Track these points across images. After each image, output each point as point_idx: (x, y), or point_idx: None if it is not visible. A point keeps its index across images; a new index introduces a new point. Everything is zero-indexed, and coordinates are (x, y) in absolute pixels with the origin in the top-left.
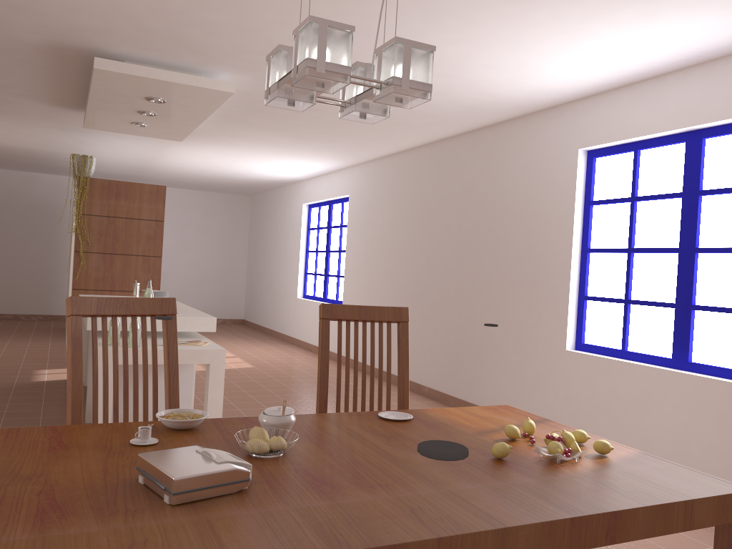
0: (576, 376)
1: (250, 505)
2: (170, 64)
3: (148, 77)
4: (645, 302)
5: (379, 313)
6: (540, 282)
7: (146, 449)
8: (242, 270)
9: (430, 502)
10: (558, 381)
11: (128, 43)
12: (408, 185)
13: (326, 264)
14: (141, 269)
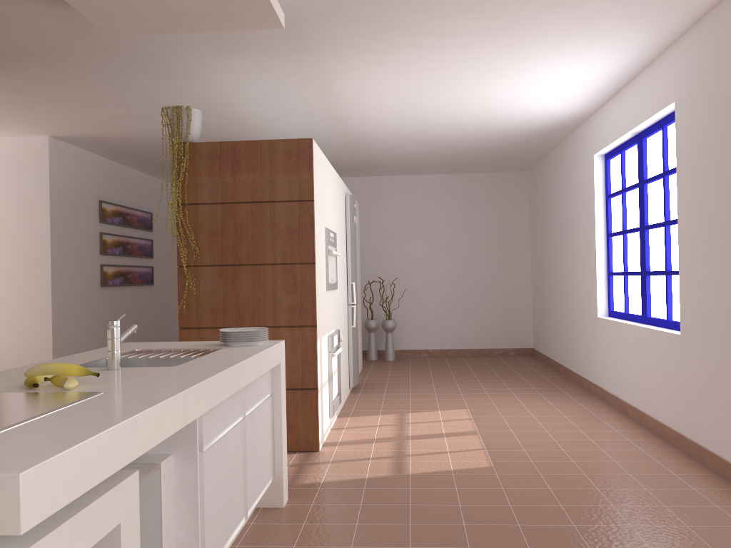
0: None
1: None
2: None
3: None
4: None
5: None
6: None
7: None
8: (525, 278)
9: None
10: None
11: None
12: None
13: (642, 253)
14: (282, 287)
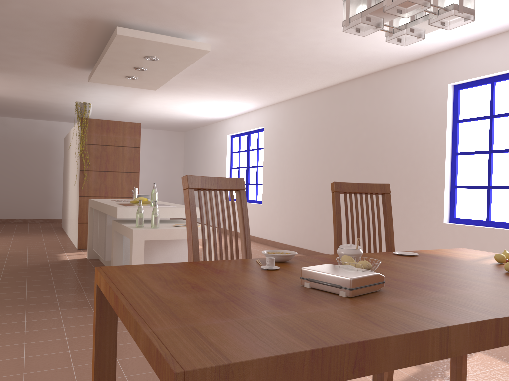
0: (452, 240)
1: (399, 297)
2: (166, 31)
3: (153, 40)
4: (503, 186)
5: (370, 188)
6: (421, 178)
7: (278, 271)
8: (180, 184)
9: None
10: (438, 245)
11: (141, 16)
12: (312, 117)
13: (247, 176)
14: (126, 181)
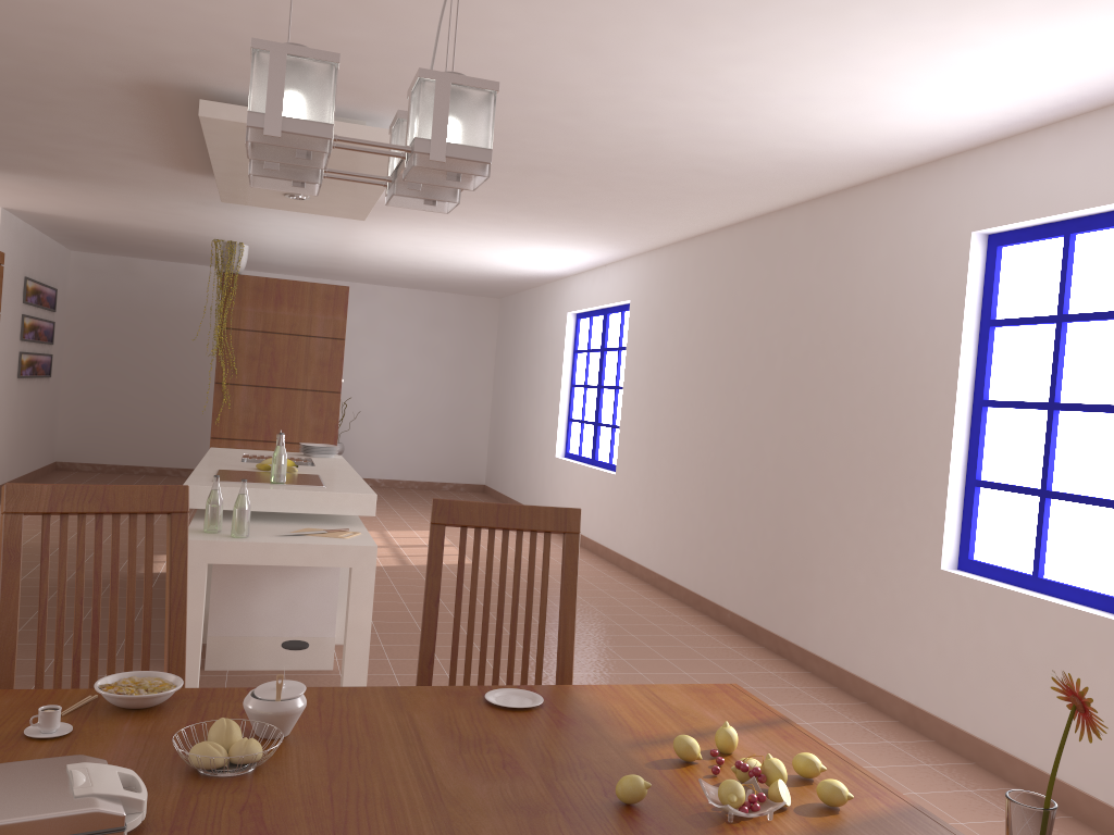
0: (955, 614)
1: None
2: None
3: None
4: (1074, 496)
5: (530, 517)
6: (904, 453)
7: (40, 746)
8: (484, 411)
9: None
10: (927, 620)
11: (245, 78)
12: (713, 287)
13: (597, 407)
14: (311, 410)
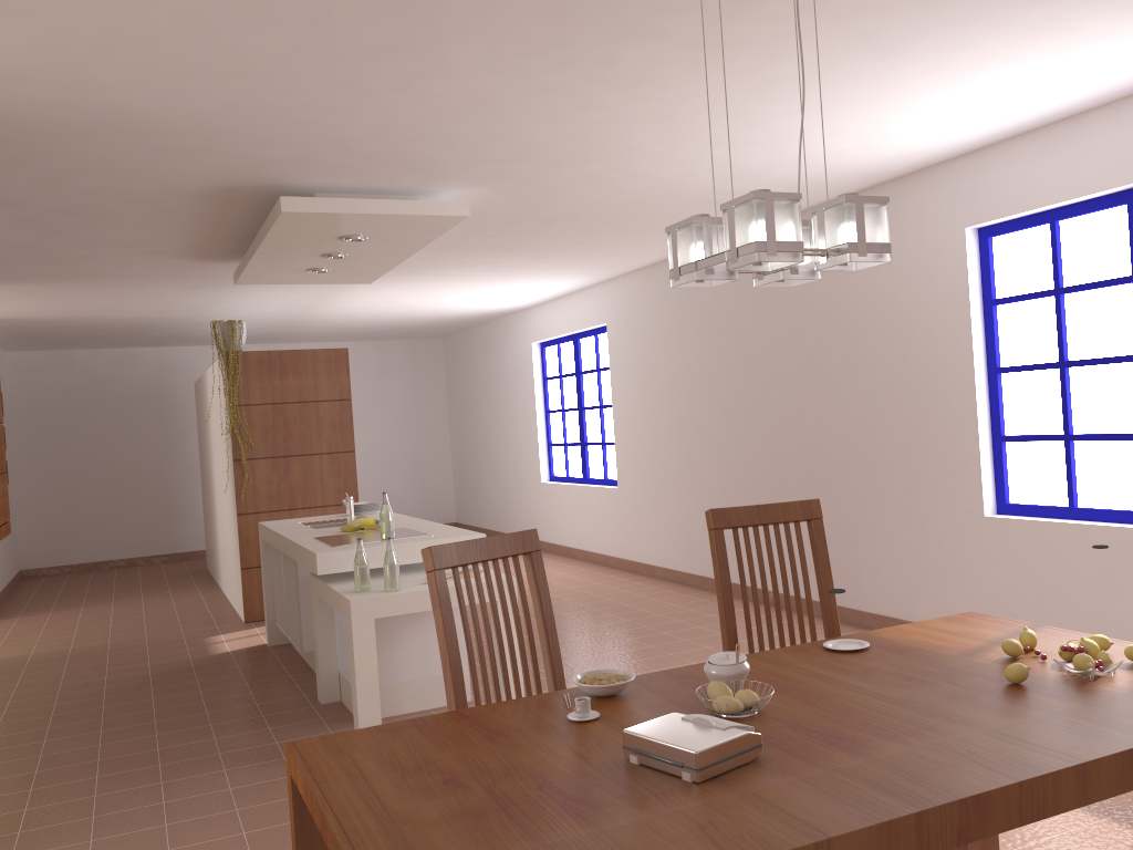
0: (1005, 552)
1: (781, 773)
2: (377, 189)
3: (353, 213)
4: (1095, 435)
5: (783, 511)
6: (931, 423)
7: (595, 724)
8: (445, 450)
9: (978, 745)
10: (979, 562)
11: (326, 172)
12: (701, 301)
13: (581, 428)
14: (329, 472)
